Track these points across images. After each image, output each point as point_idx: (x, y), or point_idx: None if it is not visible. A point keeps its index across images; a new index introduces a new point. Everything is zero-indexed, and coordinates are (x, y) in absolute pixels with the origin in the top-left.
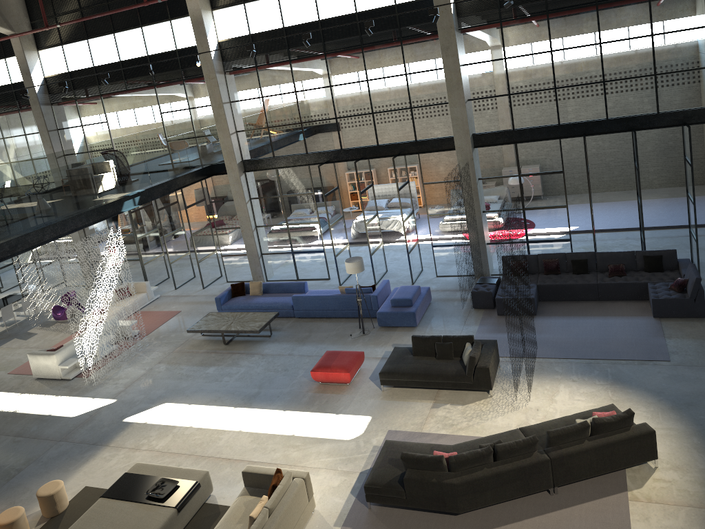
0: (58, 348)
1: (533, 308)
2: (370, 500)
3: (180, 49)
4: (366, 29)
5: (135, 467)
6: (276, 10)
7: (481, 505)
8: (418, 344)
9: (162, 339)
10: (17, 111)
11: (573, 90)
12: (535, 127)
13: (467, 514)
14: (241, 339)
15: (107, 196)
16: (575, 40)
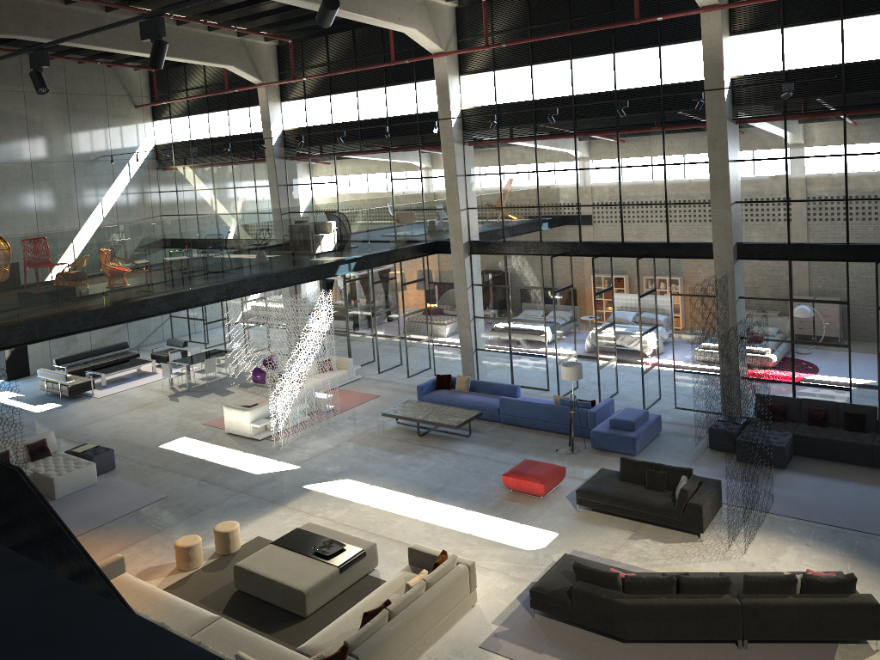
0: (253, 405)
1: (782, 460)
2: (534, 606)
3: (420, 113)
4: (618, 110)
5: (307, 525)
6: (527, 81)
7: (653, 637)
8: (626, 468)
9: (355, 419)
10: (251, 162)
11: (870, 204)
12: (817, 243)
13: (637, 645)
14: (437, 433)
15: (324, 258)
16: (878, 145)
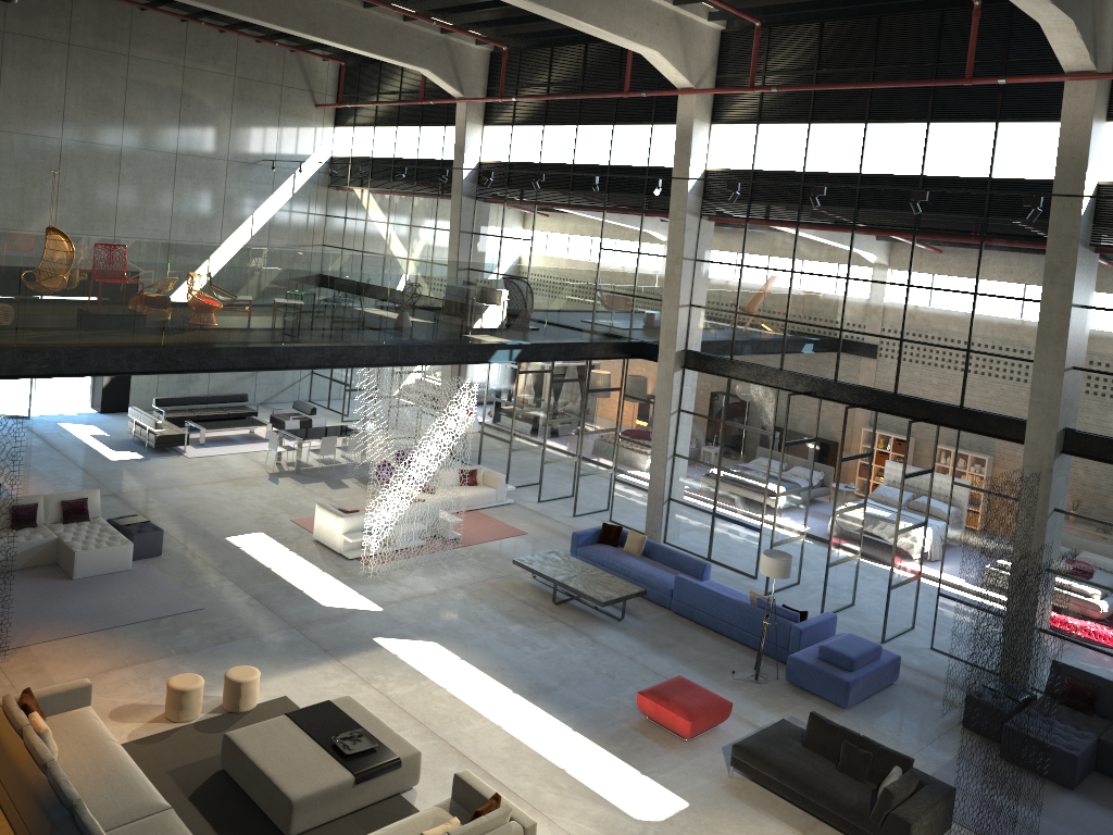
0: (352, 511)
1: (1069, 775)
2: None
3: (652, 166)
4: (912, 203)
5: (344, 700)
6: (800, 144)
7: None
8: (815, 730)
9: (481, 559)
10: (436, 196)
11: None
12: None
13: None
14: (580, 606)
15: (486, 337)
16: None
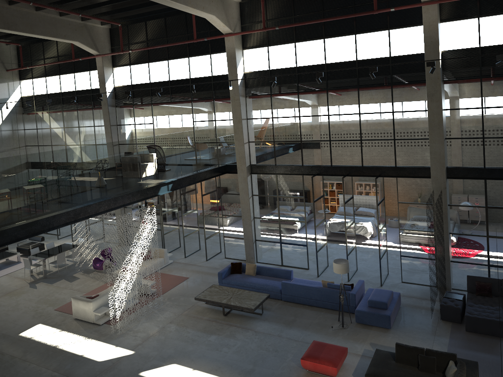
0: (95, 296)
1: (501, 331)
2: None
3: (214, 75)
4: (370, 73)
5: None
6: (292, 53)
7: None
8: (401, 352)
9: (173, 301)
10: (91, 109)
11: None
12: None
13: None
14: (237, 312)
15: (147, 180)
16: None
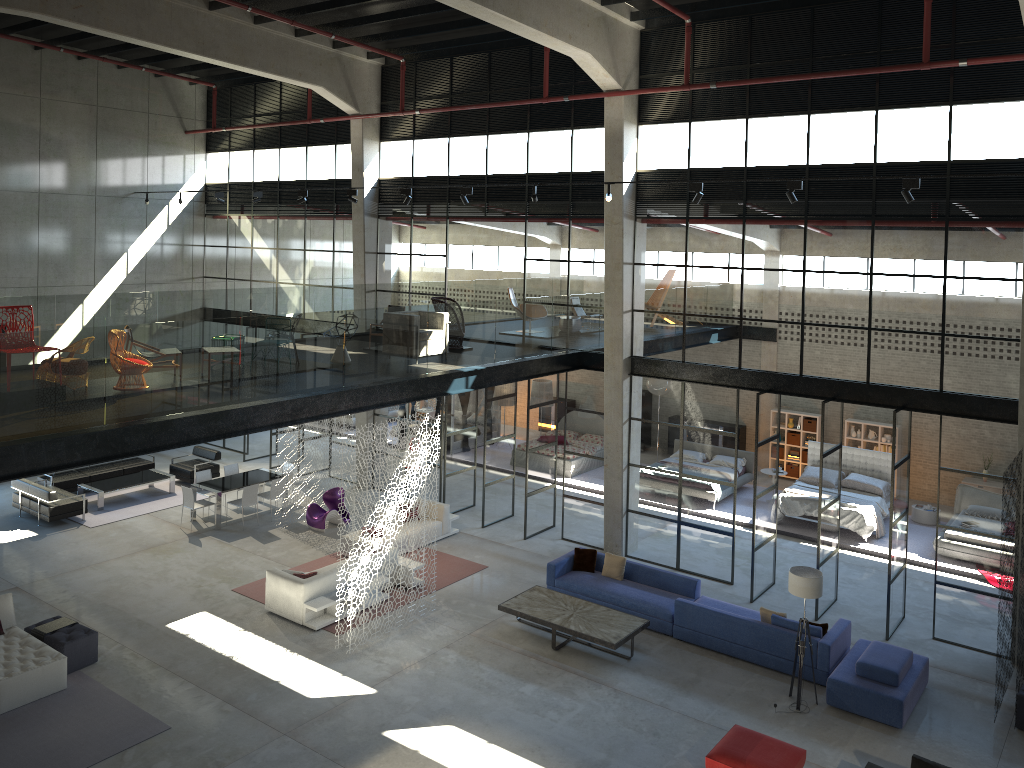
0: (310, 575)
1: None
2: None
3: (576, 172)
4: (904, 191)
5: None
6: (739, 139)
7: None
8: None
9: (455, 607)
10: (331, 218)
11: None
12: None
13: None
14: (581, 648)
15: (428, 364)
16: None
